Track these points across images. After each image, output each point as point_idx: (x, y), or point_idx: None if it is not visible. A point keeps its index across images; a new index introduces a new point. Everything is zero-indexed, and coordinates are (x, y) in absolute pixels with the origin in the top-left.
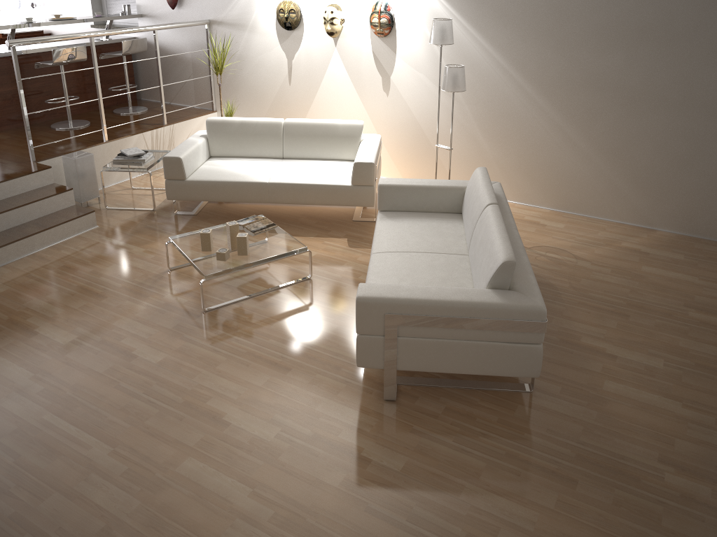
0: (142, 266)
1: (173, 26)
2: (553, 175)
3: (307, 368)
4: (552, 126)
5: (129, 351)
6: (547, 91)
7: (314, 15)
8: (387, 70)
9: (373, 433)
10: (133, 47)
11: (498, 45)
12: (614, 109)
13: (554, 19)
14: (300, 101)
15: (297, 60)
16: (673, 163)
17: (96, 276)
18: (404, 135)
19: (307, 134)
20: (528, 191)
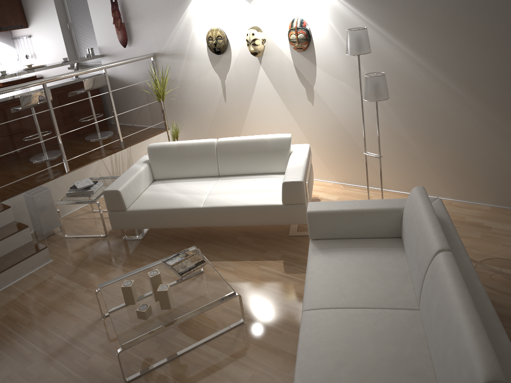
0: (78, 313)
1: (121, 63)
2: (490, 171)
3: None
4: (483, 123)
5: None
6: (474, 87)
7: (238, 38)
8: (310, 82)
9: None
10: (93, 83)
11: (416, 46)
12: None
13: (475, 13)
14: (235, 115)
15: (229, 80)
16: None
17: (32, 330)
18: (332, 140)
19: (239, 152)
20: (465, 188)
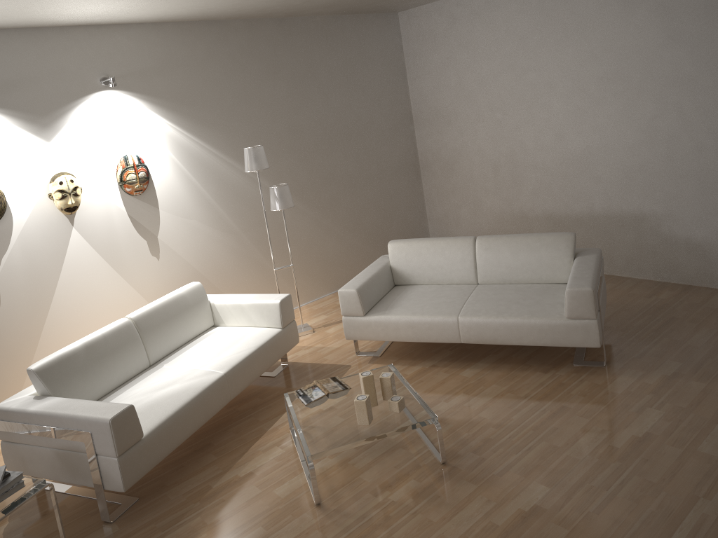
0: (290, 535)
1: None
2: (324, 263)
3: (562, 397)
4: (313, 224)
5: (523, 513)
6: (302, 195)
7: (27, 194)
8: (152, 230)
9: (644, 371)
10: None
11: None
12: (346, 193)
13: (293, 136)
14: (23, 322)
15: (7, 265)
16: (385, 218)
17: None
18: None
19: (164, 320)
20: (312, 288)
